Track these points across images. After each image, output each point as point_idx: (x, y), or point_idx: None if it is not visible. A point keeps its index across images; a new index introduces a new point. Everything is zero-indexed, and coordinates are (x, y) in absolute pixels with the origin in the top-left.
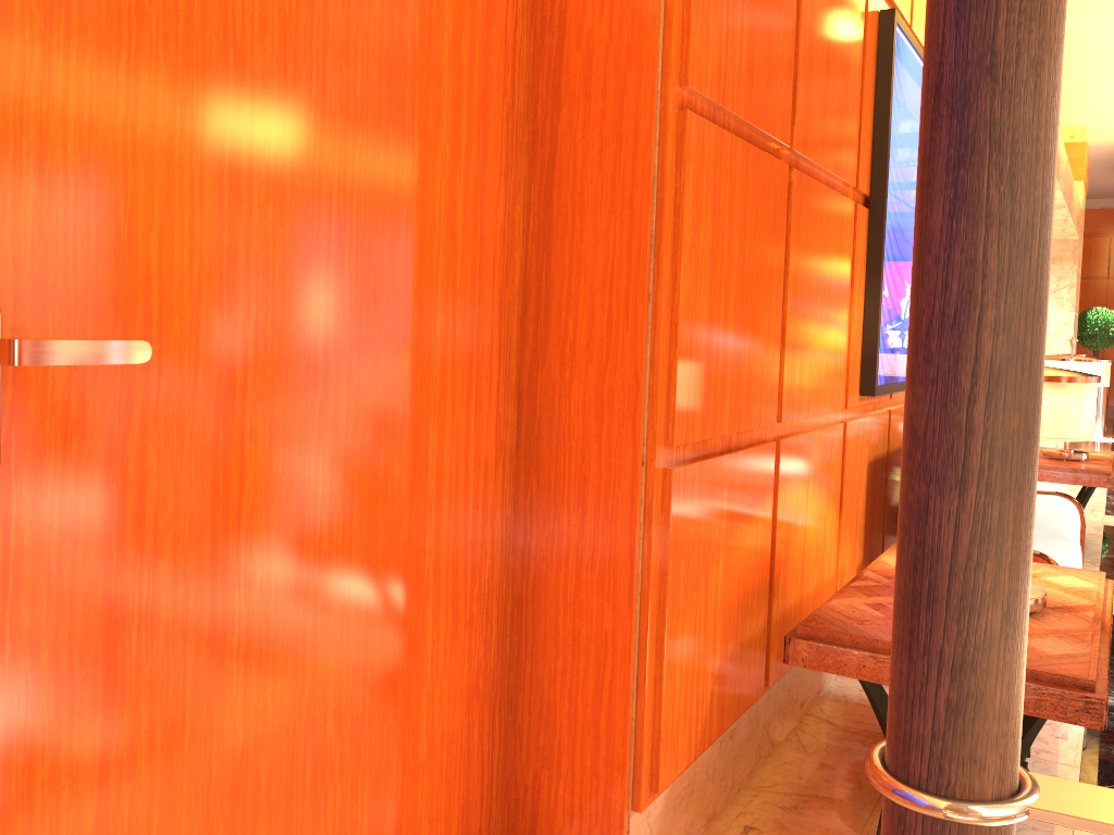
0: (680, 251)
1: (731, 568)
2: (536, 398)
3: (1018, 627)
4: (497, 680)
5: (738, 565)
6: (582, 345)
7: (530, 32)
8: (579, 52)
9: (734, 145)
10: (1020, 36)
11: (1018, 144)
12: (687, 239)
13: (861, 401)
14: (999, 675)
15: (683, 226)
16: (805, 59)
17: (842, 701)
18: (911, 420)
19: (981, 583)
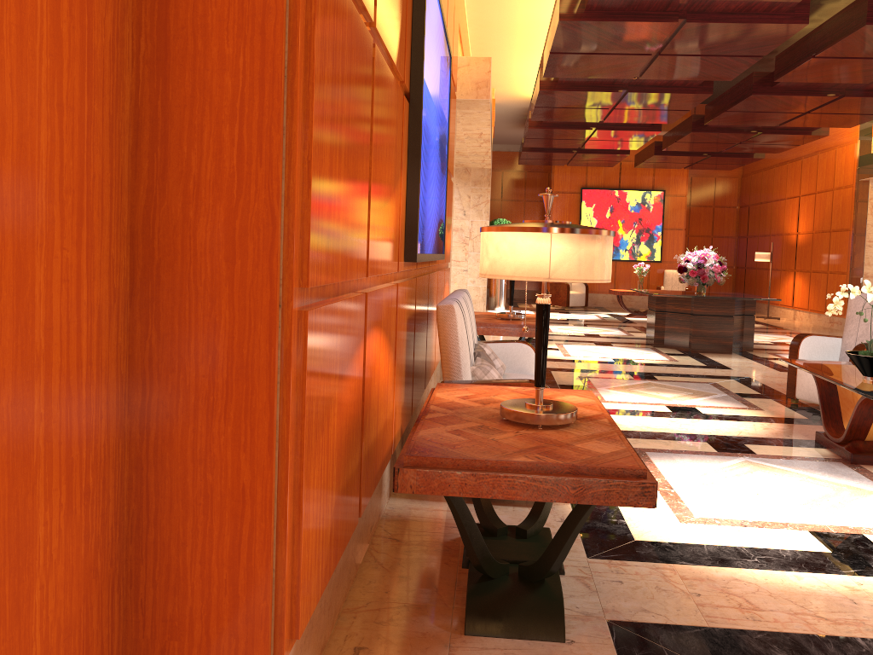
0: (312, 87)
1: (342, 410)
2: (154, 240)
3: None
4: (116, 555)
5: (345, 407)
6: (209, 181)
7: None
8: None
9: None
10: None
11: None
12: (317, 76)
13: (404, 267)
14: None
15: (315, 61)
16: None
17: (399, 520)
18: None
19: None
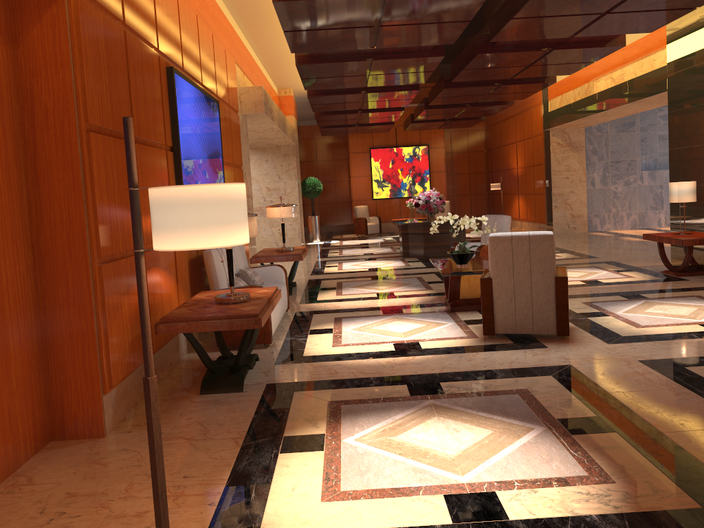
0: (94, 184)
1: (131, 303)
2: (41, 246)
3: (141, 237)
4: (39, 360)
5: (133, 302)
6: (58, 223)
7: (17, 100)
8: (41, 110)
9: (110, 140)
10: (135, 195)
11: (136, 203)
12: (96, 179)
13: None
14: (140, 240)
15: (94, 175)
16: (135, 98)
17: (189, 361)
18: (132, 223)
19: (138, 234)
